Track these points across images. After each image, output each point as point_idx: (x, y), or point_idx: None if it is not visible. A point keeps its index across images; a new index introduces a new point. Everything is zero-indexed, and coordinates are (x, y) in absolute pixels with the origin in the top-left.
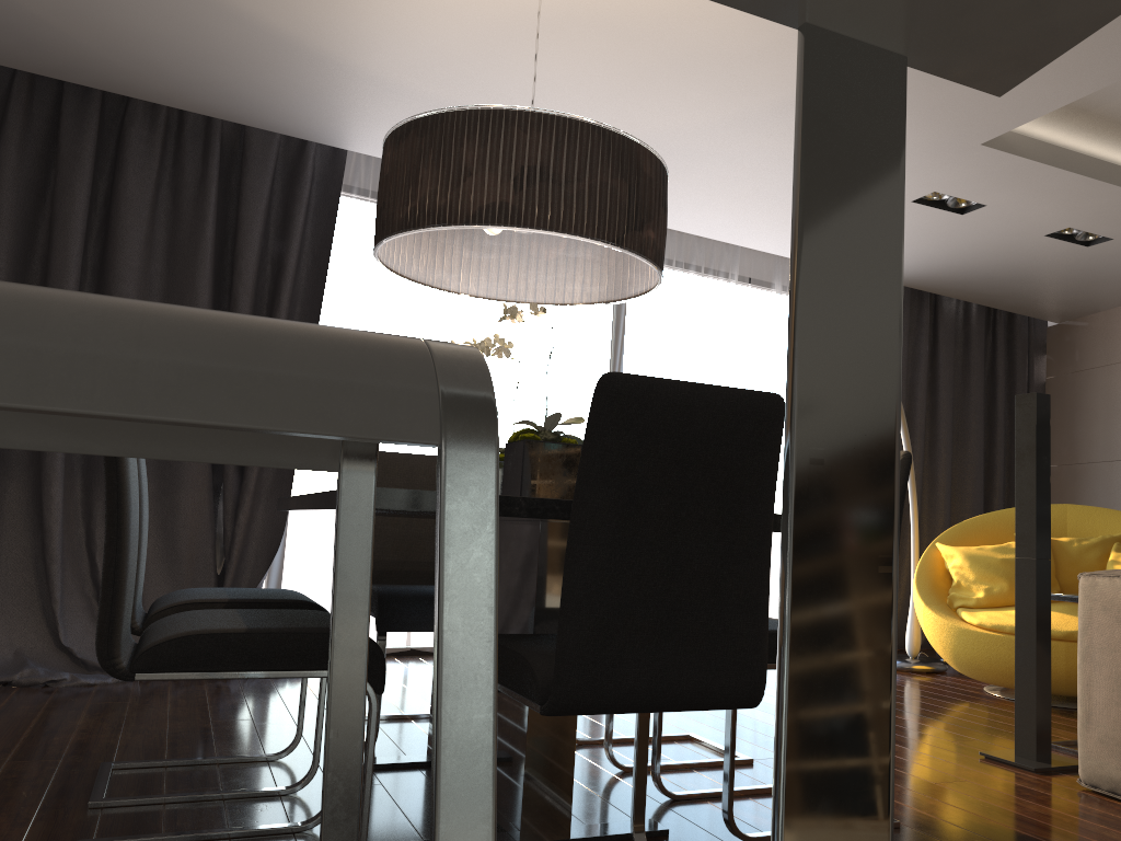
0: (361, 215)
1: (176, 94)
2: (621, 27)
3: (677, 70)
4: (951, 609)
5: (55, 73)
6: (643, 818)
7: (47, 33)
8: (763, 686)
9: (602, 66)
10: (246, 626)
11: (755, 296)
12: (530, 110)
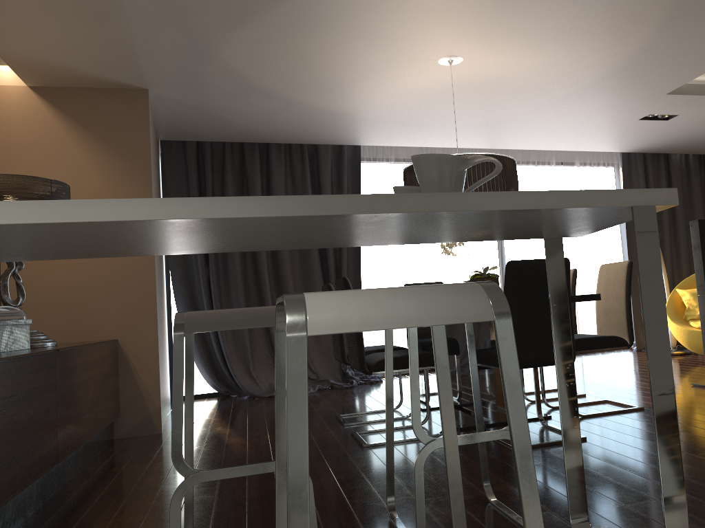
0: (369, 171)
1: (291, 139)
2: (484, 86)
3: (511, 94)
4: (686, 321)
5: (243, 140)
6: (540, 409)
7: (244, 128)
8: (574, 355)
9: (477, 99)
10: (400, 355)
11: (566, 171)
12: (460, 154)
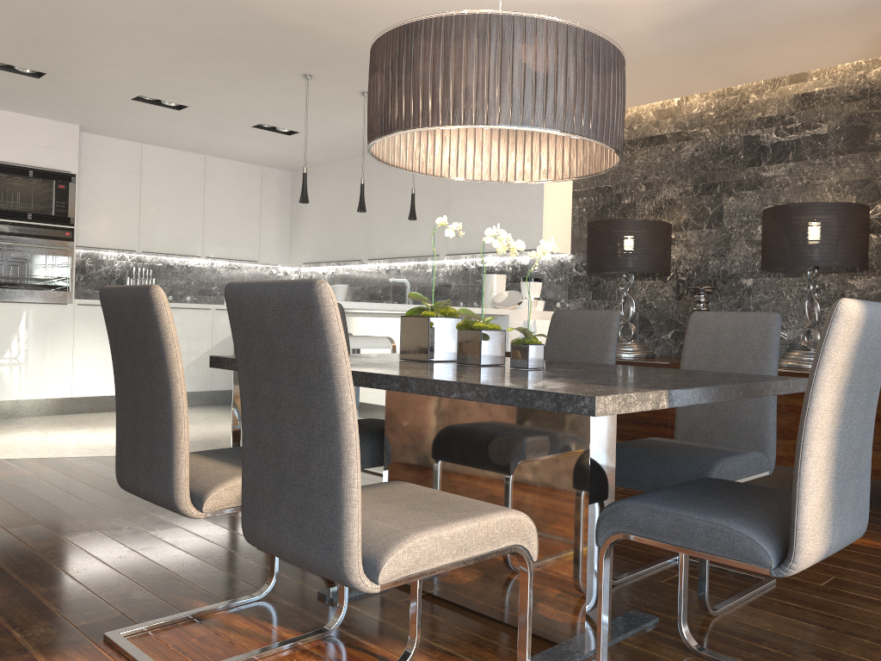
0: None
1: None
2: None
3: None
4: None
5: None
6: None
7: None
8: None
9: None
10: None
11: None
12: None
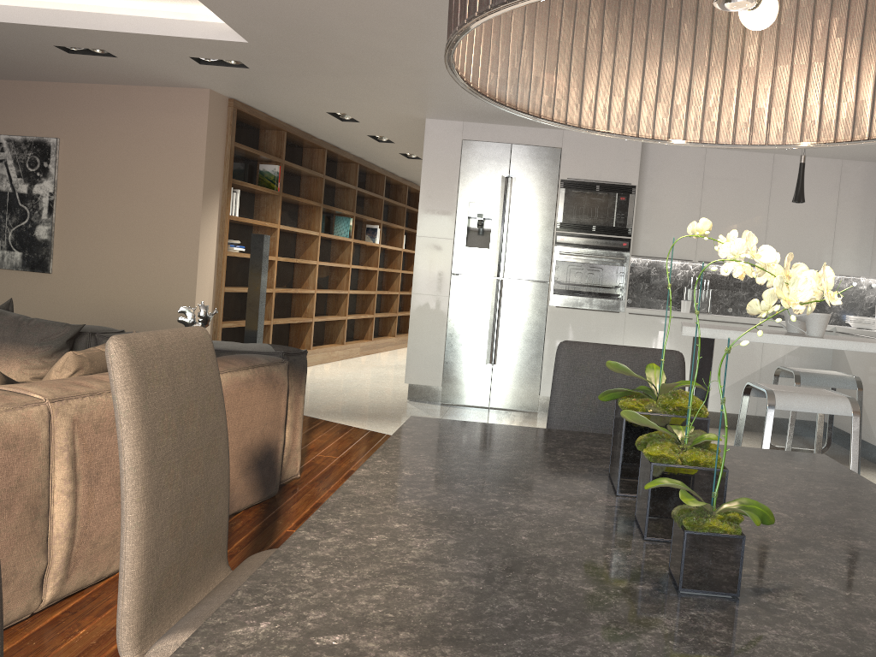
0: None
1: None
2: None
3: None
4: None
5: None
6: None
7: None
8: None
9: None
10: None
11: None
12: None
